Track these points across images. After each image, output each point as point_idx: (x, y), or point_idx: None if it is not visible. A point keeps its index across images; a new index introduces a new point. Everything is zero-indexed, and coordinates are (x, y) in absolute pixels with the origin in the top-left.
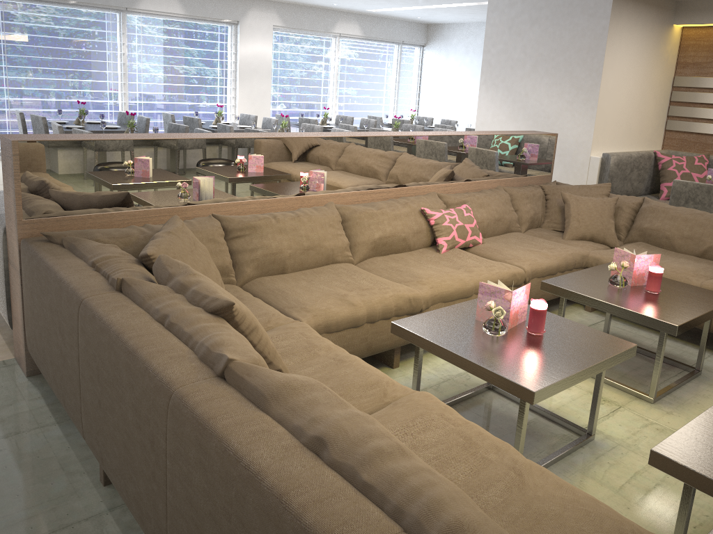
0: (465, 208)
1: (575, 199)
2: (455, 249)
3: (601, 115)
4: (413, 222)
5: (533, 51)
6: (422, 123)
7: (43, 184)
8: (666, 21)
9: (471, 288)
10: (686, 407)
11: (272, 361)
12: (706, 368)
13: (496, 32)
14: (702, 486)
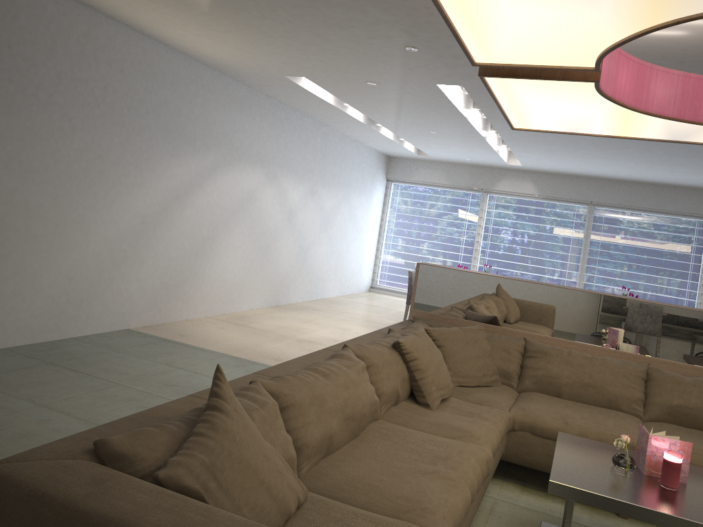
0: None
1: None
2: None
3: None
4: None
5: None
6: None
7: (427, 291)
8: None
9: None
10: None
11: (425, 396)
12: None
13: None
14: None
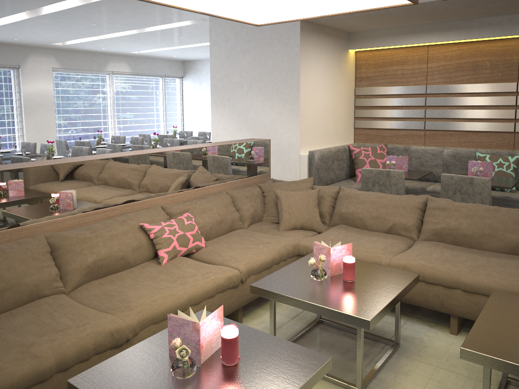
0: (186, 216)
1: (285, 194)
2: (177, 258)
3: (304, 121)
4: (132, 238)
5: (247, 74)
6: (184, 136)
7: None
8: (343, 47)
9: (184, 302)
10: None
11: None
12: (403, 337)
13: (218, 62)
14: None
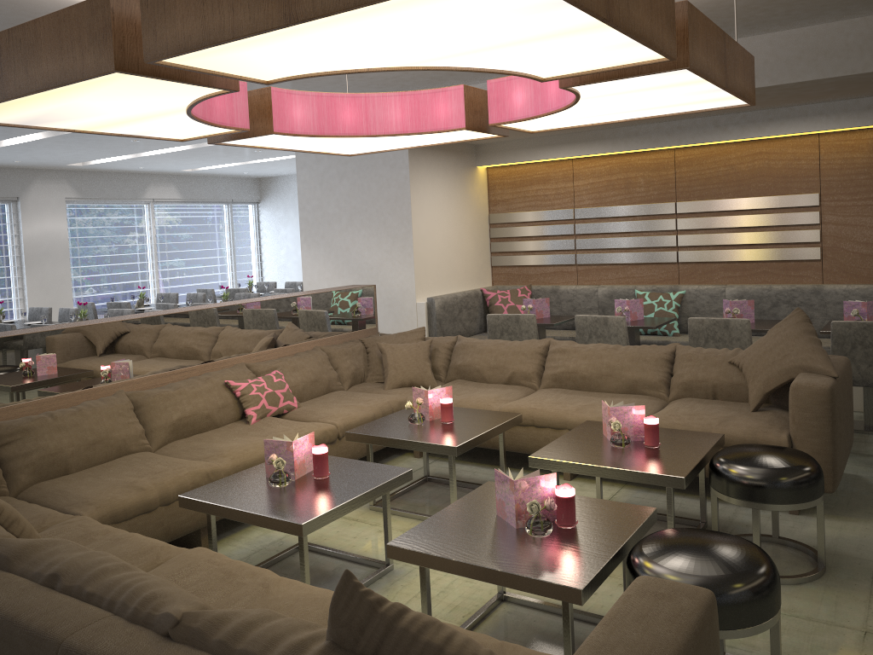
0: (275, 374)
1: (391, 347)
2: (267, 417)
3: (420, 260)
4: (217, 396)
5: (346, 204)
6: (264, 289)
7: None
8: (469, 164)
9: None
10: None
11: None
12: None
13: (308, 188)
14: (422, 561)
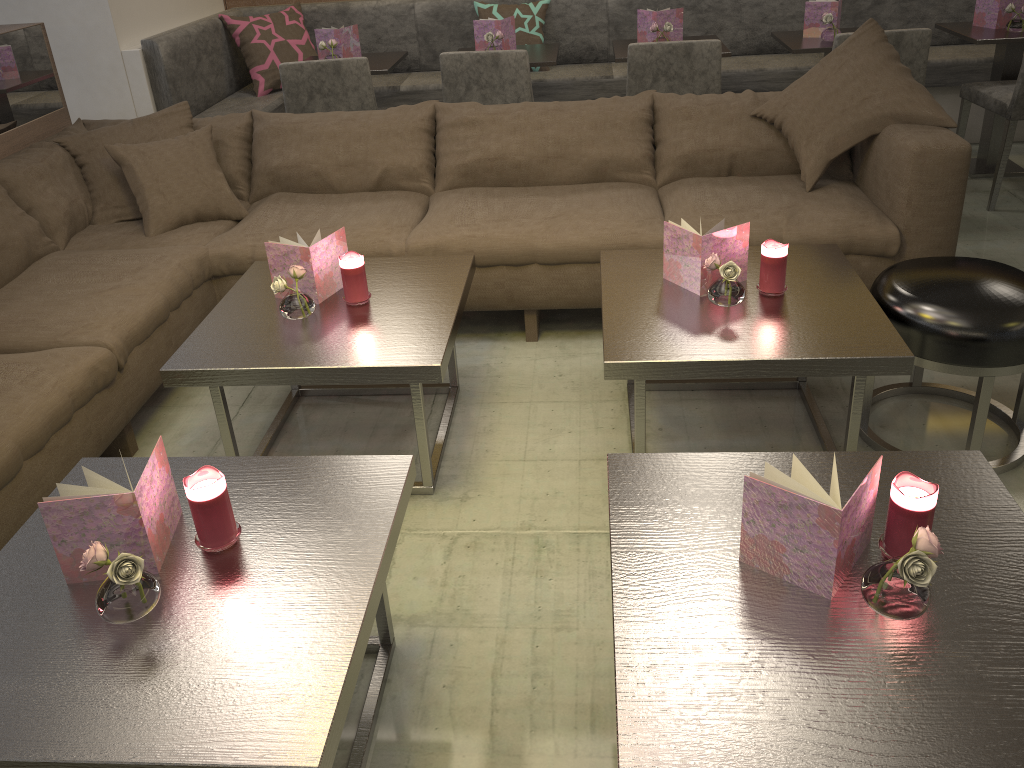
0: None
1: (138, 152)
2: None
3: None
4: None
5: None
6: None
7: None
8: None
9: (12, 456)
10: (479, 470)
11: None
12: (459, 373)
13: None
14: None
